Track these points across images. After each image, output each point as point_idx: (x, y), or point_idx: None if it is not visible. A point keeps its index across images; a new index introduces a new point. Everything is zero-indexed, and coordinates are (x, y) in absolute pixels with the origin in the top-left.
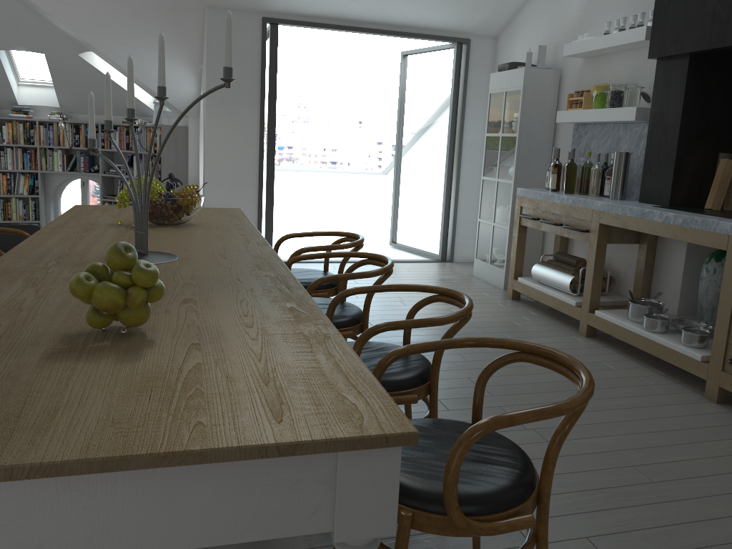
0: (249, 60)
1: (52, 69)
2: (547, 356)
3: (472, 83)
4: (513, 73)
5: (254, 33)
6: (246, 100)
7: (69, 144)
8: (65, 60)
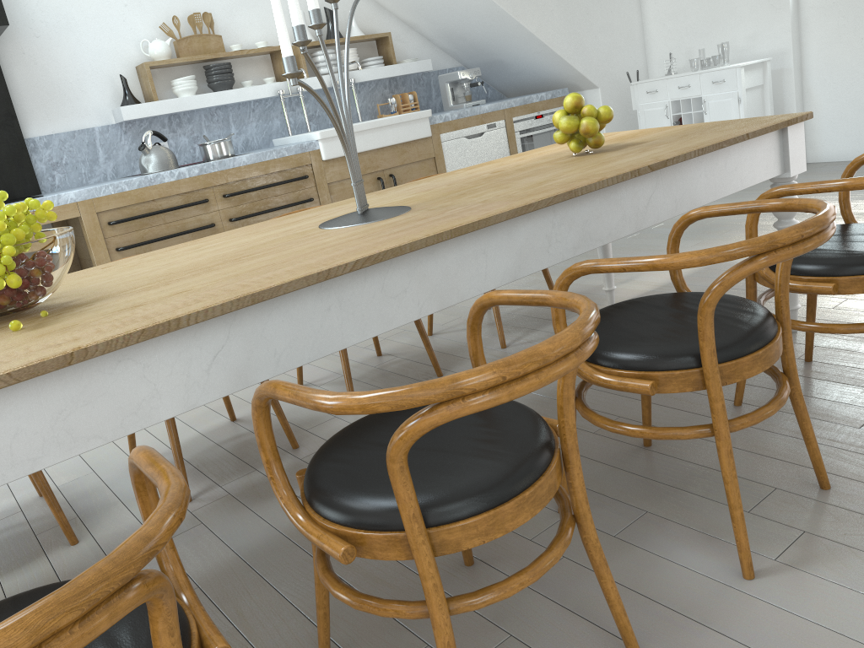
0: None
1: None
2: None
3: None
4: None
5: None
6: None
7: None
8: None
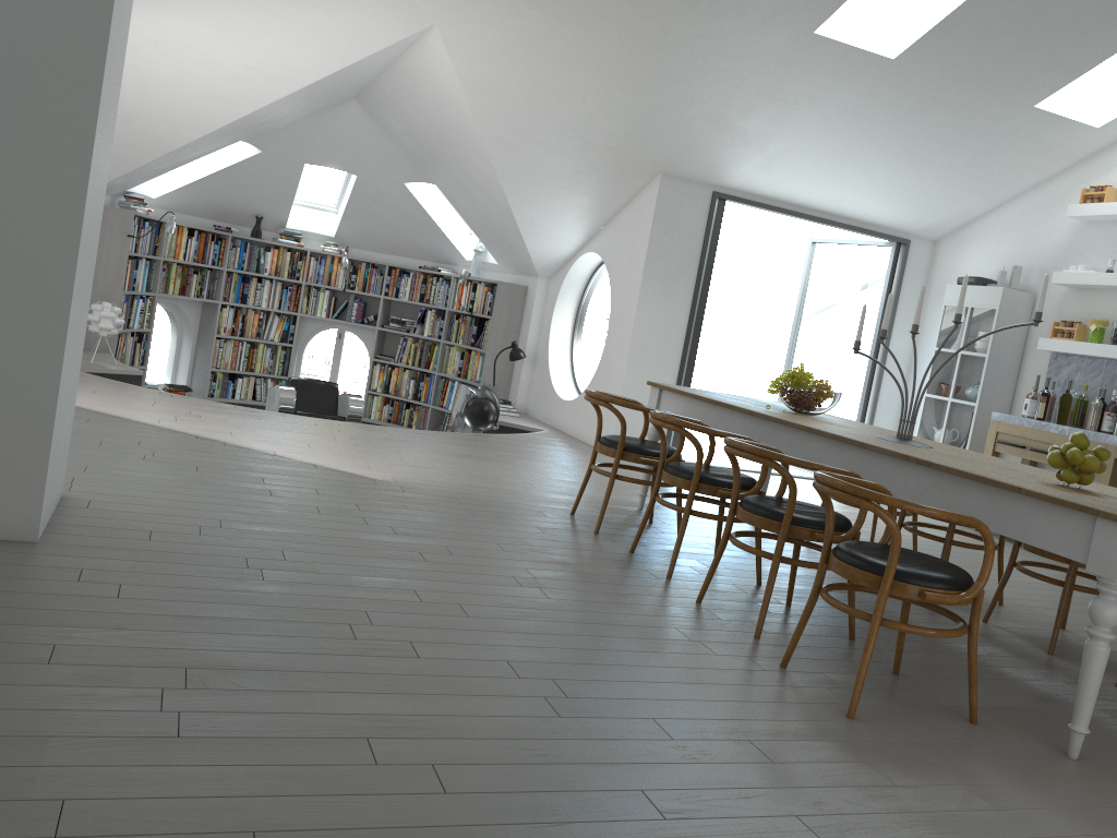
0: (692, 235)
1: (355, 193)
2: None
3: (905, 287)
4: (985, 290)
5: (701, 207)
6: (682, 278)
7: (342, 284)
8: (380, 186)
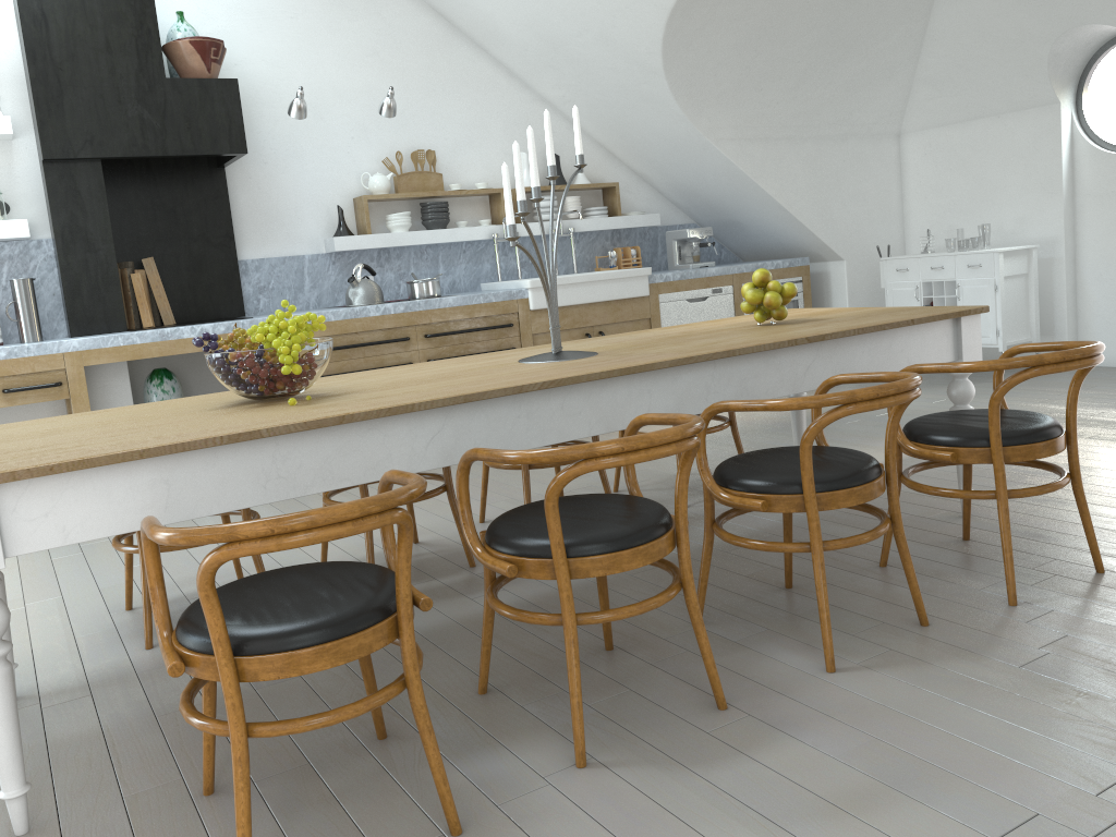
0: None
1: None
2: None
3: None
4: None
5: None
6: None
7: None
8: None
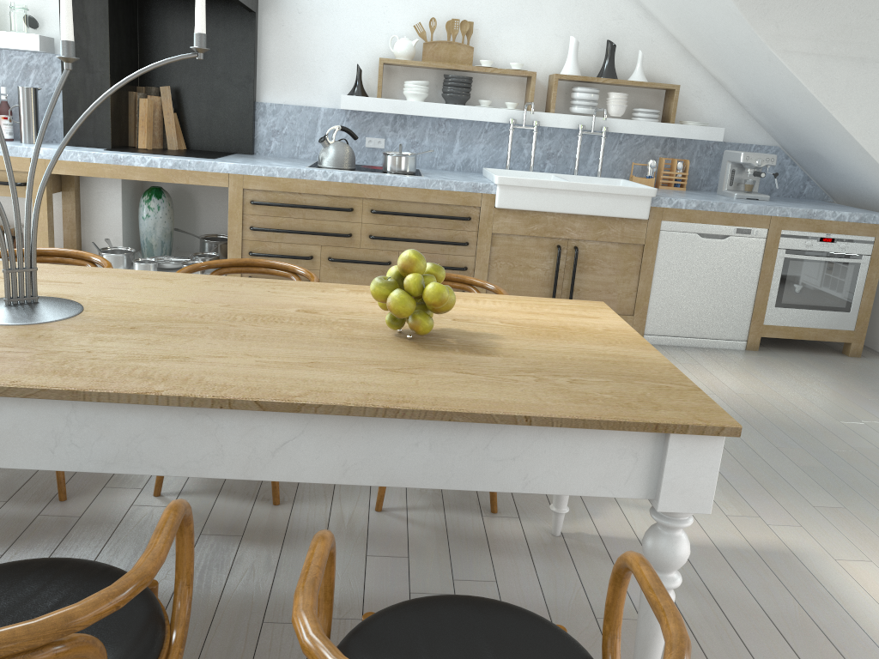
0: None
1: None
2: None
3: None
4: None
5: None
6: None
7: None
8: None
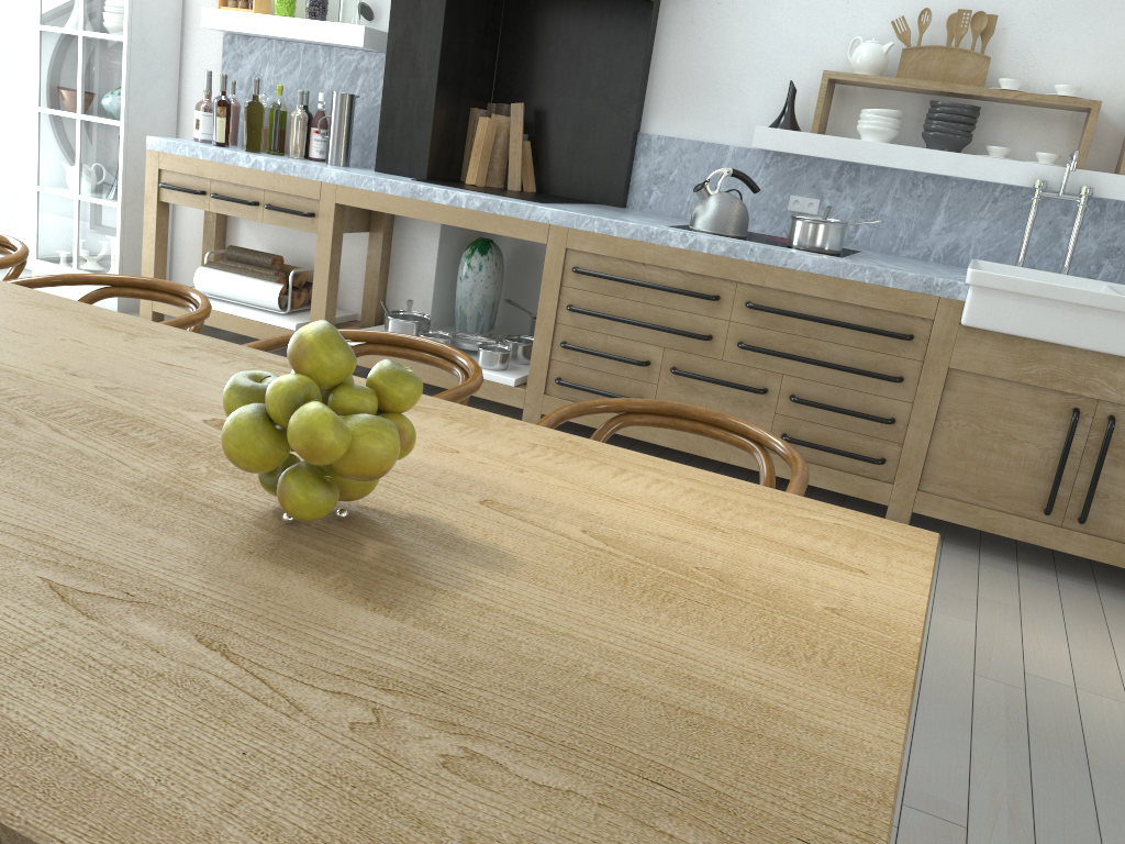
0: None
1: None
2: (670, 413)
3: None
4: None
5: None
6: None
7: None
8: None
